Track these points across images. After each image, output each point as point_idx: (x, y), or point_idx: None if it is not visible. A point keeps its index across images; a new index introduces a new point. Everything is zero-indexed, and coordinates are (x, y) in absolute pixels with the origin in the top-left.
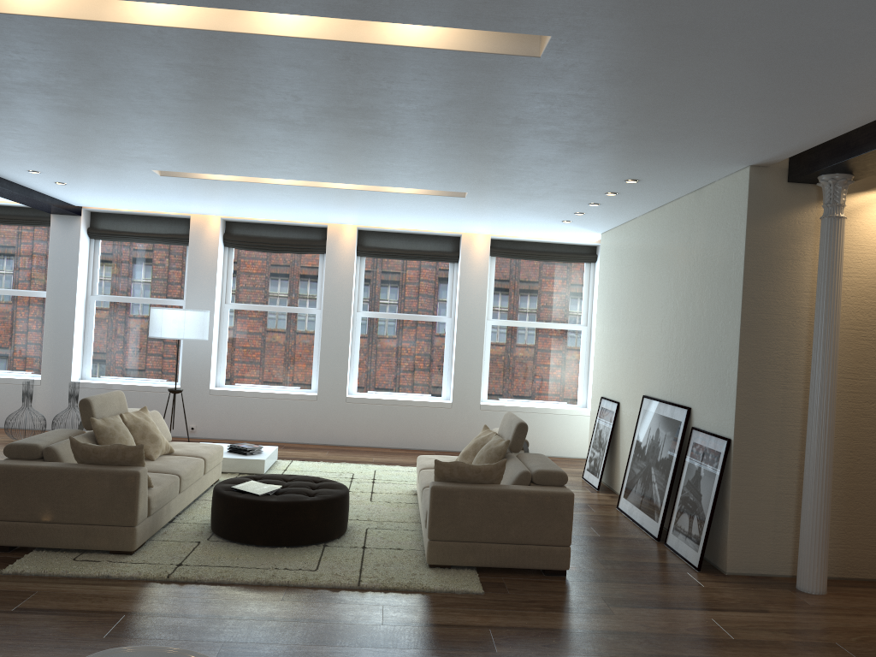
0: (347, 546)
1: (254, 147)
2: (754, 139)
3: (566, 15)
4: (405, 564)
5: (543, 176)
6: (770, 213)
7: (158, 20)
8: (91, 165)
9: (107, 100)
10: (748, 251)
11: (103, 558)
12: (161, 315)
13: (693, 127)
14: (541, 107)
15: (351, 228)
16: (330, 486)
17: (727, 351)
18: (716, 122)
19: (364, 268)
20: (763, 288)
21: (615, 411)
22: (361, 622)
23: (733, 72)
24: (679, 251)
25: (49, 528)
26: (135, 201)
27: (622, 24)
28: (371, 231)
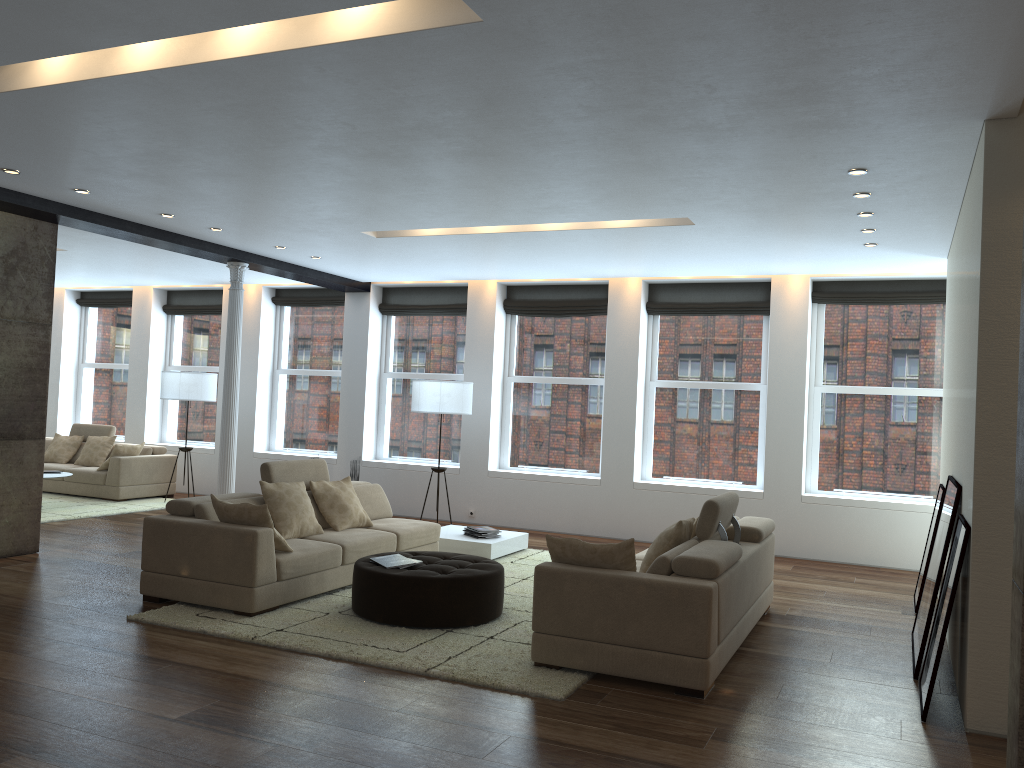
0: (474, 634)
1: (401, 191)
2: (921, 76)
3: None
4: (512, 659)
5: (737, 181)
6: (1023, 186)
7: (142, 65)
8: (309, 233)
9: (220, 159)
10: (987, 247)
11: (223, 616)
12: (418, 387)
13: (806, 75)
14: (585, 86)
15: (635, 282)
16: (480, 566)
17: (973, 397)
18: (826, 62)
19: (657, 328)
20: (1015, 299)
21: (940, 501)
22: (377, 705)
23: None
24: (964, 264)
25: (186, 582)
26: (399, 270)
27: None
28: (664, 284)
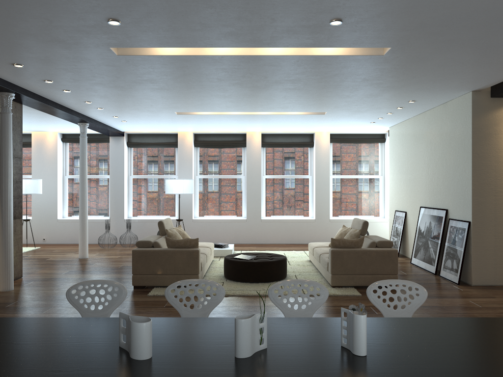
0: None
1: (232, 99)
2: (475, 79)
3: (400, 40)
4: None
5: (368, 102)
6: (483, 113)
7: (222, 52)
8: (146, 112)
9: (177, 84)
10: (473, 132)
11: None
12: (171, 182)
13: (446, 76)
14: (377, 73)
15: (258, 133)
16: (277, 255)
17: (465, 180)
18: (458, 74)
19: (265, 153)
20: (482, 149)
21: (404, 216)
22: None
23: (468, 55)
24: (436, 134)
25: (161, 277)
26: (154, 127)
27: (423, 41)
28: (268, 134)
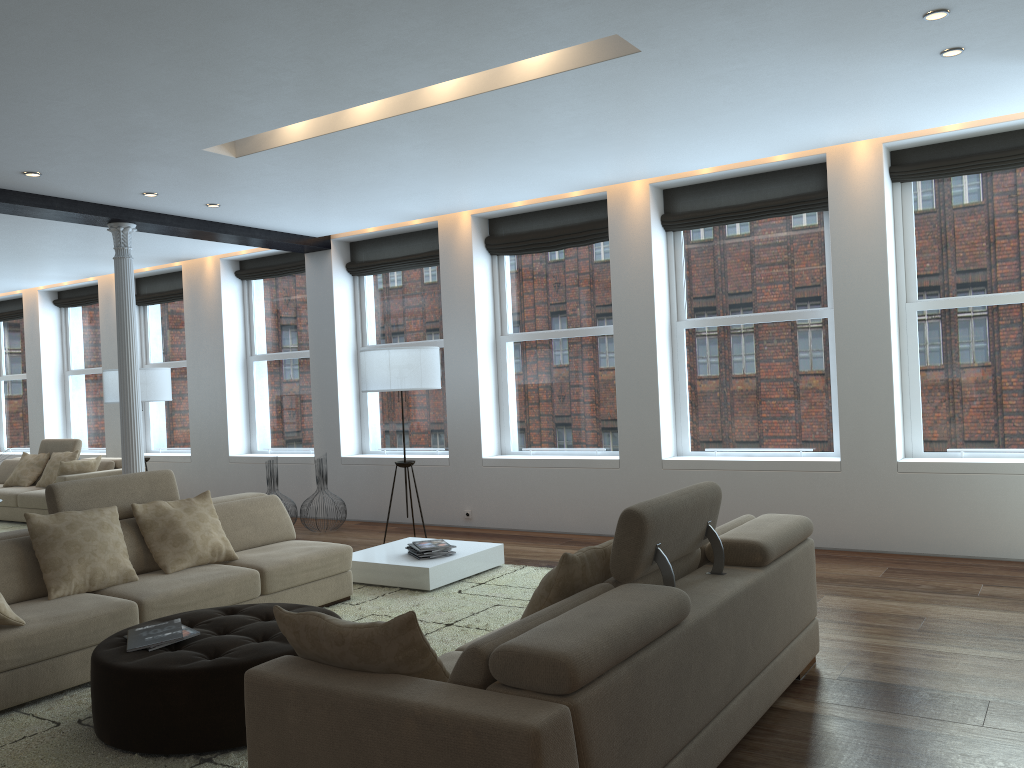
0: (242, 766)
1: (141, 49)
2: None
3: None
4: None
5: None
6: None
7: None
8: (148, 163)
9: None
10: None
11: None
12: (364, 360)
13: None
14: None
15: (640, 189)
16: None
17: None
18: None
19: (680, 249)
20: None
21: None
22: None
23: None
24: None
25: None
26: (336, 213)
27: None
28: (683, 187)
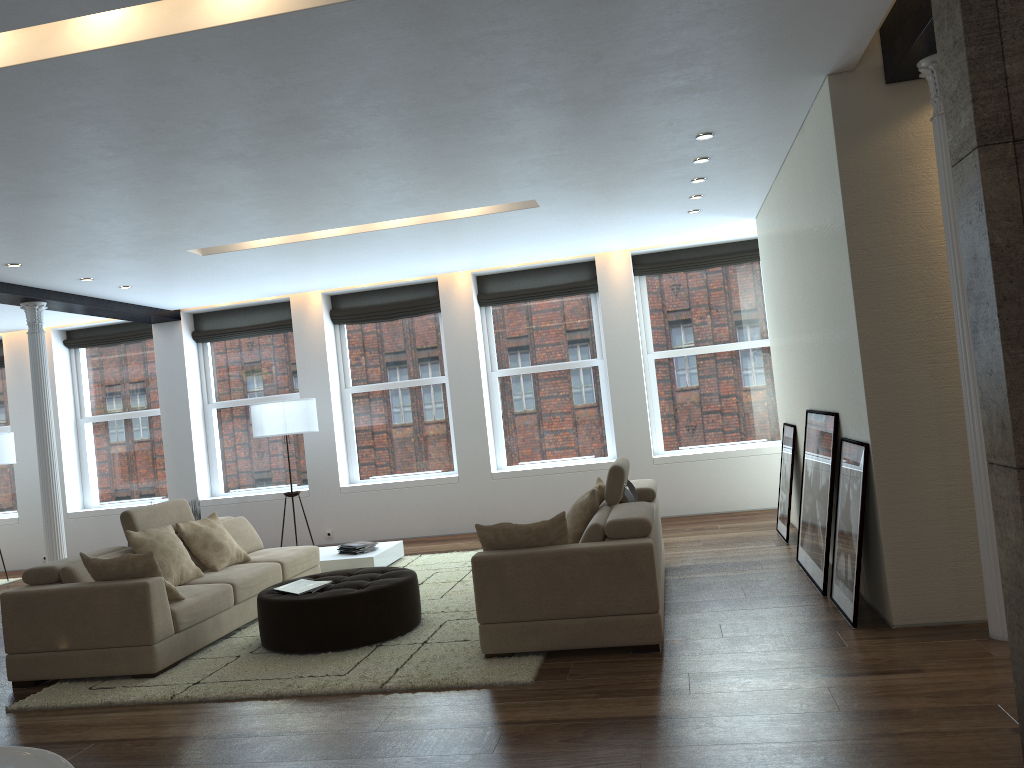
0: (406, 643)
1: (246, 197)
2: (787, 33)
3: None
4: (460, 657)
5: (593, 156)
6: (868, 131)
7: None
8: (126, 258)
9: (44, 177)
10: (846, 188)
11: (122, 683)
12: (259, 411)
13: (688, 38)
14: (476, 61)
15: (464, 276)
16: (393, 574)
17: (849, 327)
18: (710, 23)
19: (491, 319)
20: (876, 233)
21: (793, 437)
22: (352, 730)
23: None
24: (802, 214)
25: (67, 656)
26: (217, 292)
27: None
28: (491, 274)
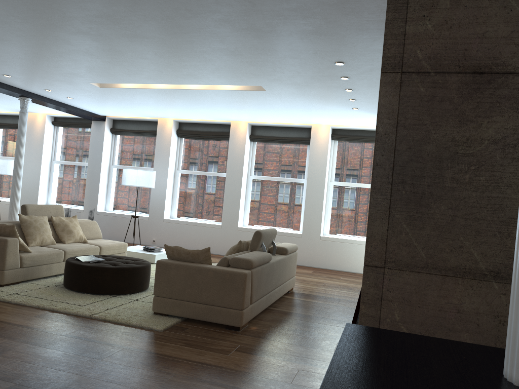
0: (127, 298)
1: (104, 58)
2: (358, 6)
3: None
4: (143, 310)
5: (281, 65)
6: None
7: None
8: (61, 82)
9: None
10: None
11: None
12: (125, 172)
13: None
14: None
15: (244, 124)
16: (137, 263)
17: None
18: None
19: (255, 148)
20: None
21: None
22: (54, 332)
23: None
24: None
25: None
26: (119, 109)
27: None
28: (259, 126)
